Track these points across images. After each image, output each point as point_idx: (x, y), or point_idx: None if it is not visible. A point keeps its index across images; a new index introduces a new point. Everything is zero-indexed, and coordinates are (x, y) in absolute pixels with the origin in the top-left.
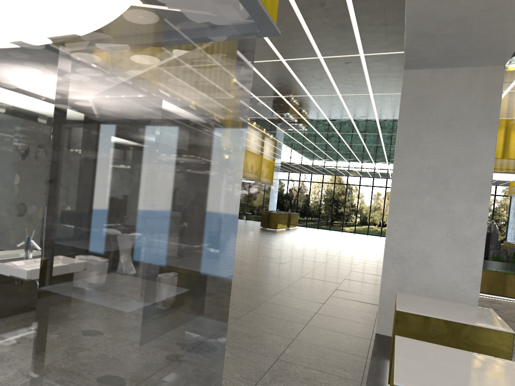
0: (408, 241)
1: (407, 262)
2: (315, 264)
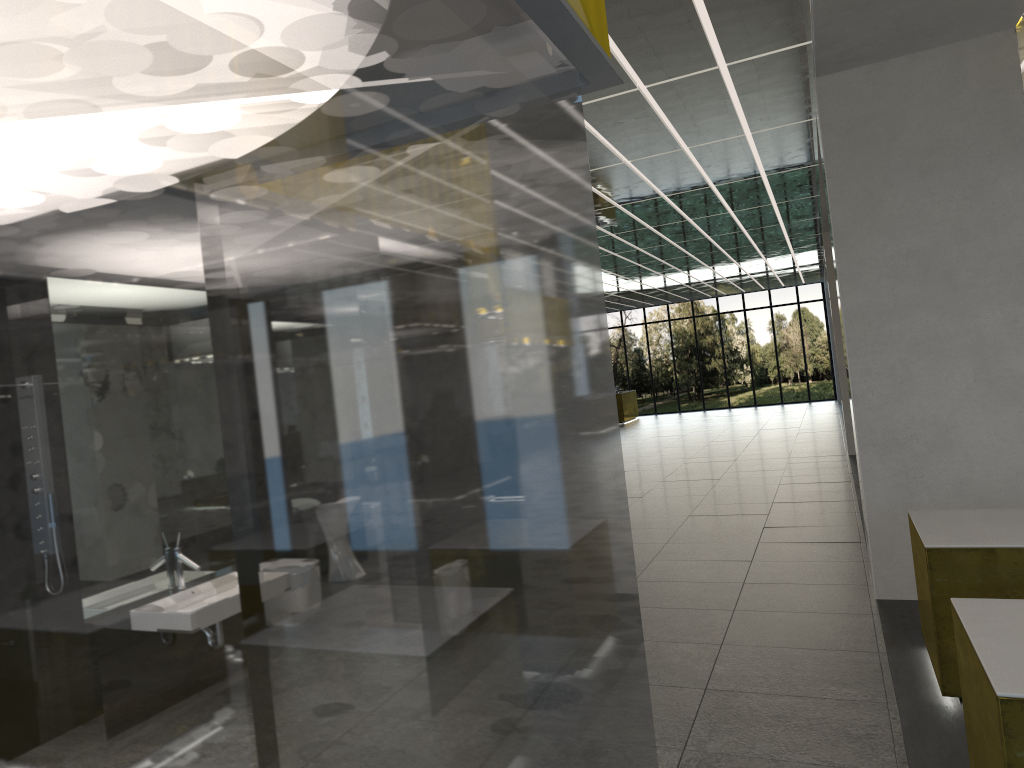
0: (900, 406)
1: (907, 447)
2: (704, 485)
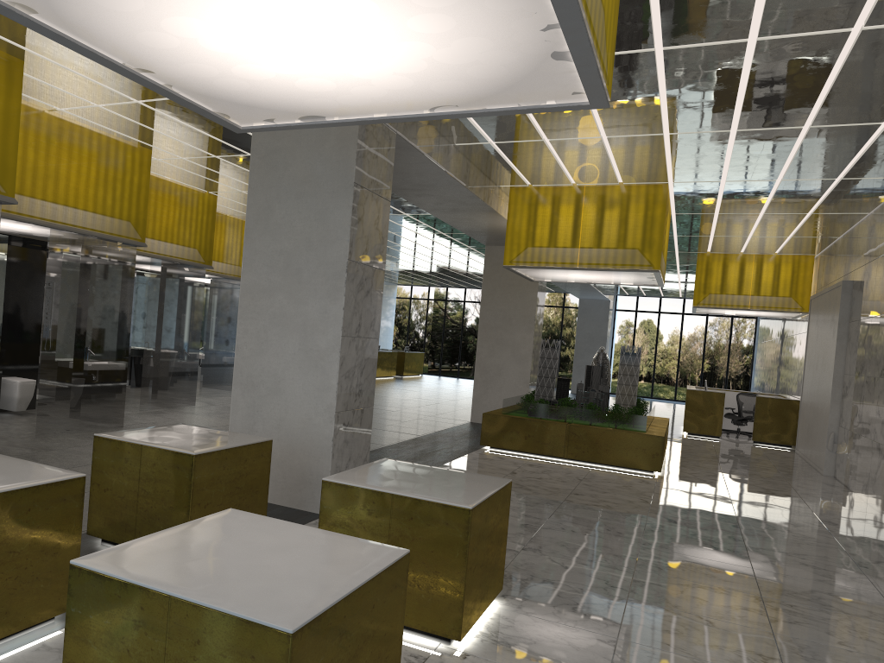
0: (259, 359)
1: (258, 388)
2: None
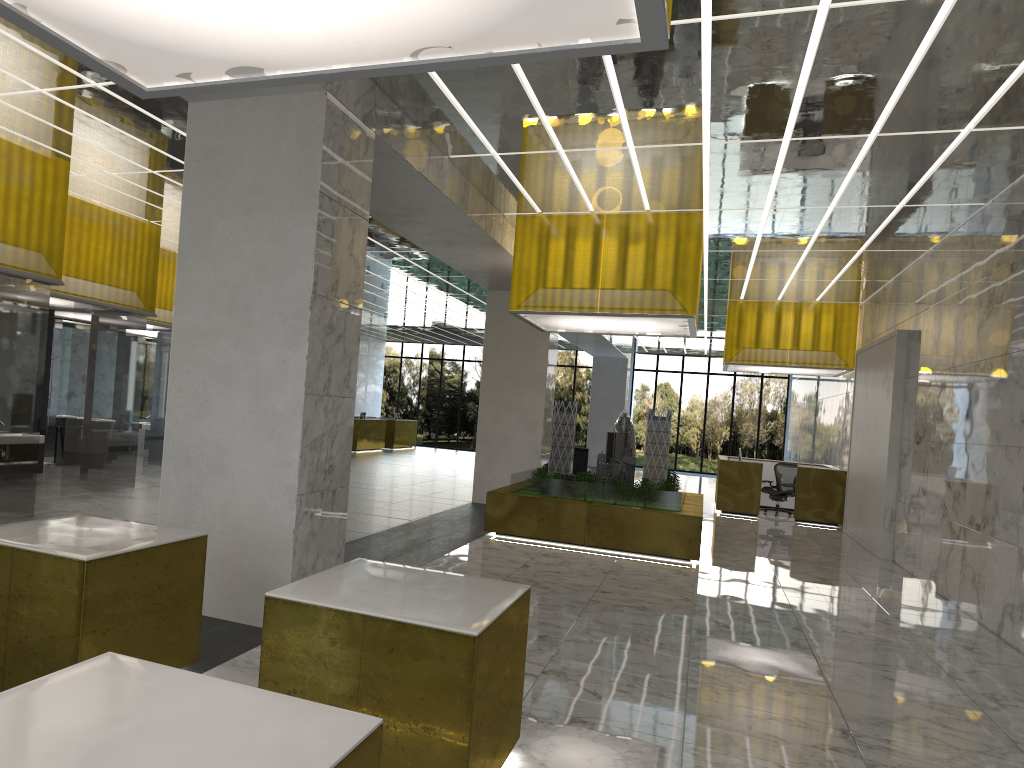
0: (197, 426)
1: (195, 465)
2: None
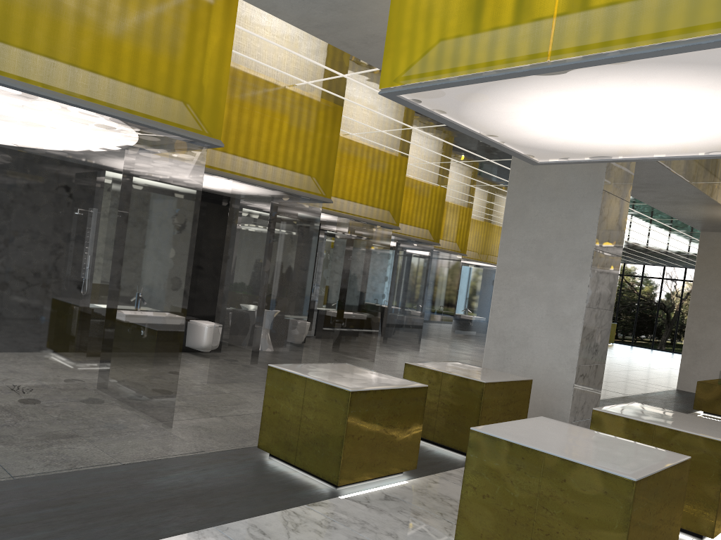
0: (510, 320)
1: (508, 341)
2: None
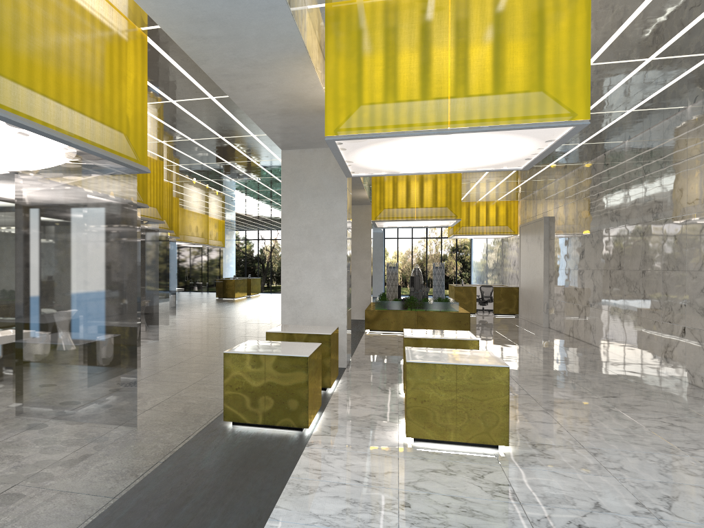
0: (297, 287)
1: (297, 303)
2: (260, 325)
